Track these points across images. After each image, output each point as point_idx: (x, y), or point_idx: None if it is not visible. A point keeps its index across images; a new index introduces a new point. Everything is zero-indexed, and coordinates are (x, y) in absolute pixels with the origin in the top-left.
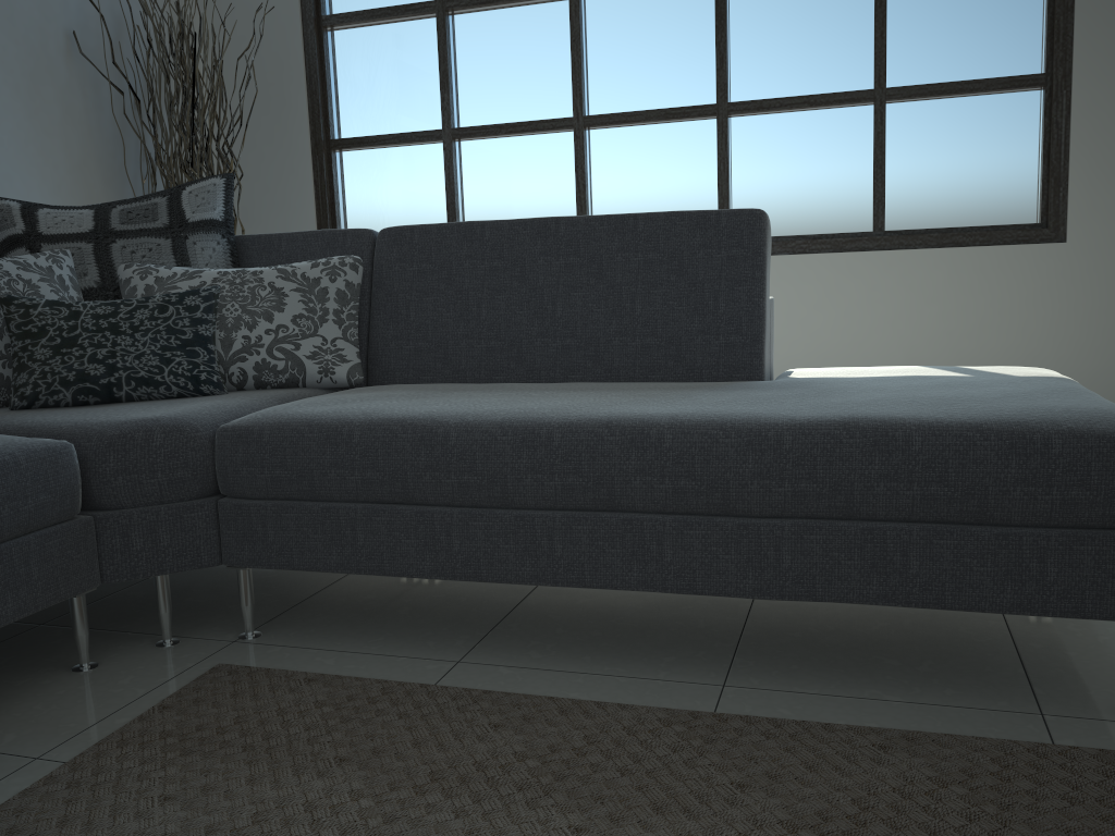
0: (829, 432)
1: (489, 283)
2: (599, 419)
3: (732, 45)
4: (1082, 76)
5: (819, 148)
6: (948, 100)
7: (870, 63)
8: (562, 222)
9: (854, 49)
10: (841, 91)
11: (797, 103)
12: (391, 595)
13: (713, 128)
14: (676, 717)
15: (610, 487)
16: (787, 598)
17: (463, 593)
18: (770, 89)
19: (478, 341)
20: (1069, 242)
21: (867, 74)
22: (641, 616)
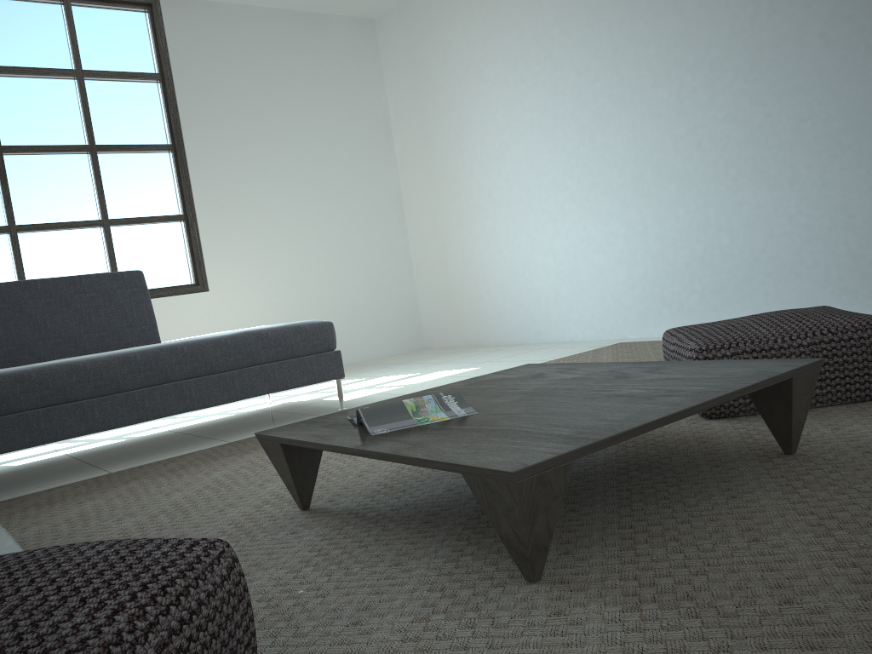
0: (242, 336)
1: (0, 316)
2: (152, 347)
3: (12, 192)
4: (201, 216)
5: (76, 250)
6: (141, 226)
7: (97, 206)
8: (38, 281)
9: (86, 198)
10: (85, 220)
11: (60, 226)
12: (7, 482)
13: (7, 240)
14: (223, 445)
15: (166, 372)
16: (239, 399)
17: (47, 471)
18: (41, 218)
19: (1, 347)
20: (211, 291)
21: (96, 212)
22: (154, 447)
